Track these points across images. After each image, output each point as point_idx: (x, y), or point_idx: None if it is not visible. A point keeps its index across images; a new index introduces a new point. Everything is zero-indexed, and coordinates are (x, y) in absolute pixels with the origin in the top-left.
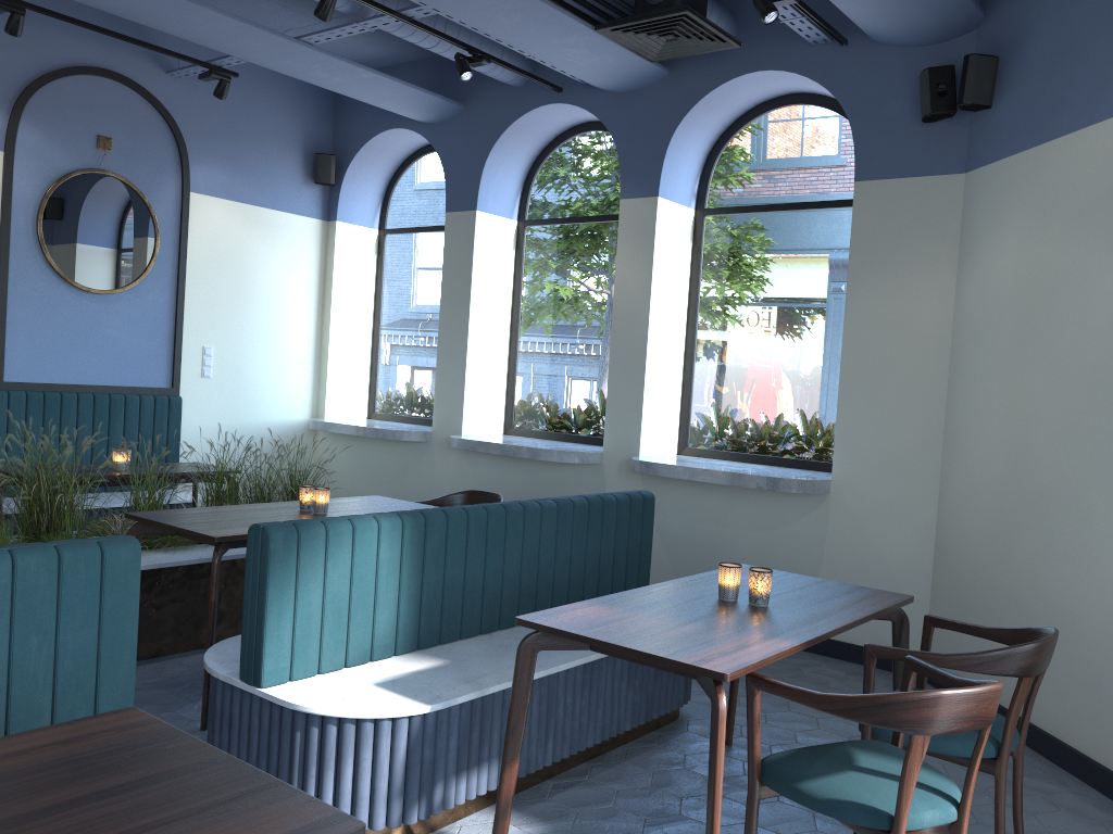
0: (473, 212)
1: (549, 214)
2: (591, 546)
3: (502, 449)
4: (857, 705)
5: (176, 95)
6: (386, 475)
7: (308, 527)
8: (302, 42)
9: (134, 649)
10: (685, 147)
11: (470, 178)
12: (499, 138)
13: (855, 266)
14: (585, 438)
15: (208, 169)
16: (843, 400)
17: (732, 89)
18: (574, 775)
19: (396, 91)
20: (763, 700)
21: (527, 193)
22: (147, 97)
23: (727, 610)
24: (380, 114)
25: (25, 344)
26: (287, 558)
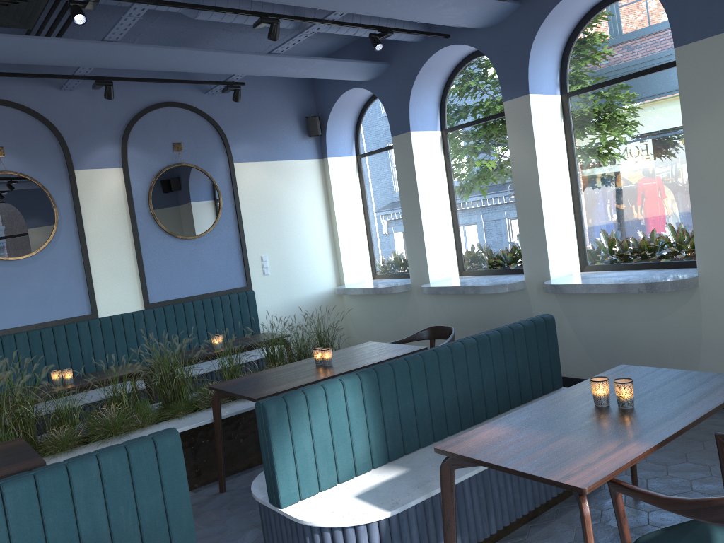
0: (408, 133)
1: (460, 121)
2: (509, 364)
3: (455, 290)
4: (695, 507)
5: (213, 105)
6: (388, 316)
7: (292, 397)
8: (273, 54)
9: (188, 501)
10: (543, 53)
11: (402, 111)
12: (415, 79)
13: (687, 112)
14: (514, 270)
15: (241, 146)
16: (696, 214)
17: (568, 3)
18: (516, 536)
19: (341, 67)
20: (665, 455)
21: (443, 110)
22: (196, 111)
23: (599, 417)
24: (340, 82)
25: (157, 279)
26: (281, 421)
